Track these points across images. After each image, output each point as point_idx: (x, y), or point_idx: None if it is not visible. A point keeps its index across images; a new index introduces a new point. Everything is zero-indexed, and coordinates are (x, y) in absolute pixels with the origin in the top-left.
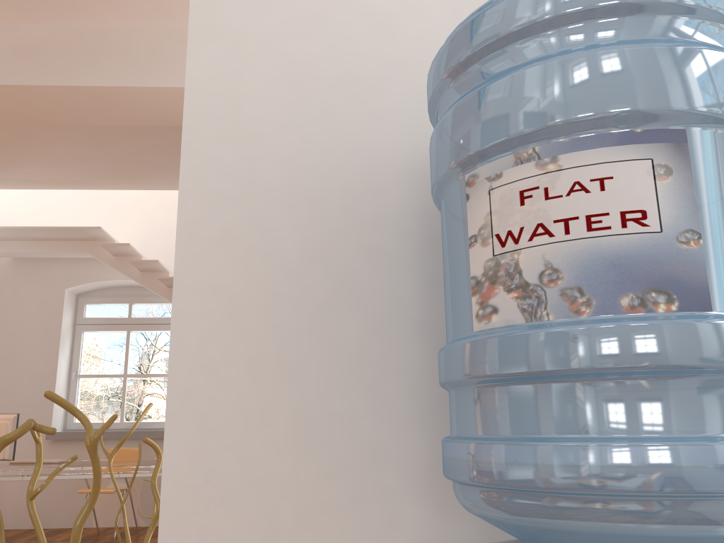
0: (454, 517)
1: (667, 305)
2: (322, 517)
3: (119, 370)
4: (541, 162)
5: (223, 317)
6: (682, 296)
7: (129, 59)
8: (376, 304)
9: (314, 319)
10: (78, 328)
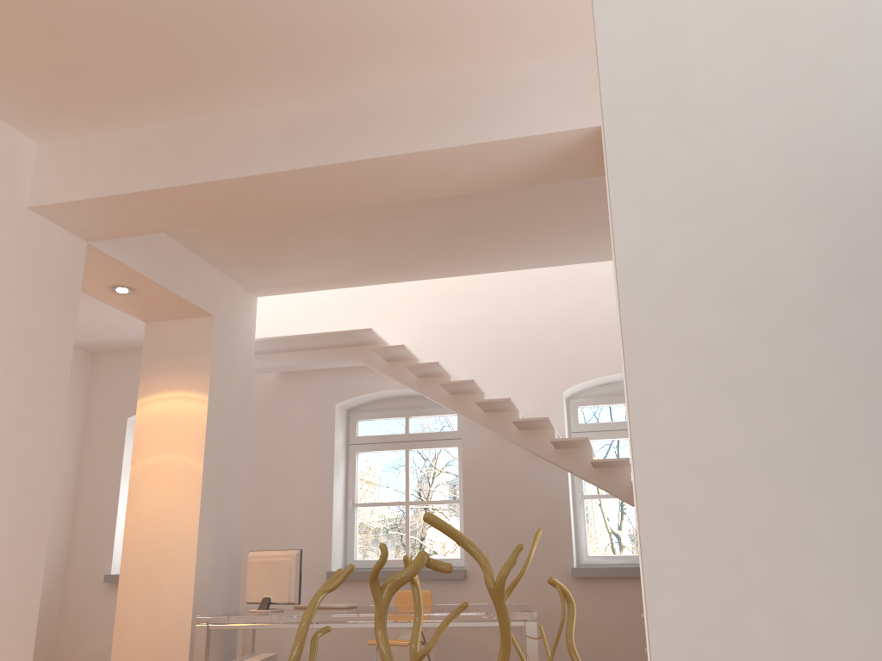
0: None
1: None
2: None
3: (397, 497)
4: None
5: (708, 389)
6: None
7: (404, 122)
8: None
9: (863, 383)
10: (351, 449)
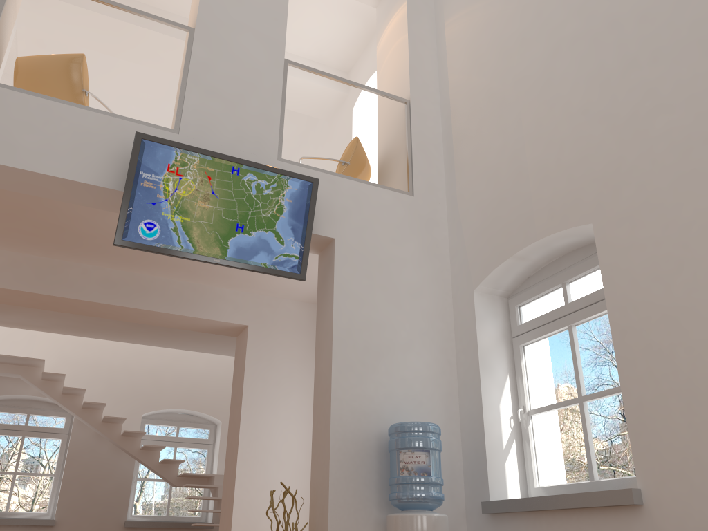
0: (382, 512)
1: (426, 474)
2: (358, 511)
3: None
4: (411, 452)
5: (339, 467)
6: (427, 473)
7: (165, 297)
8: (368, 466)
9: (357, 468)
10: None
